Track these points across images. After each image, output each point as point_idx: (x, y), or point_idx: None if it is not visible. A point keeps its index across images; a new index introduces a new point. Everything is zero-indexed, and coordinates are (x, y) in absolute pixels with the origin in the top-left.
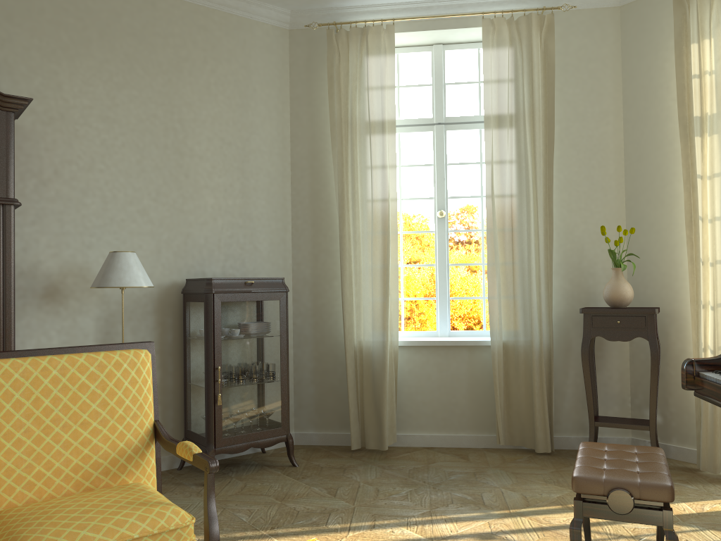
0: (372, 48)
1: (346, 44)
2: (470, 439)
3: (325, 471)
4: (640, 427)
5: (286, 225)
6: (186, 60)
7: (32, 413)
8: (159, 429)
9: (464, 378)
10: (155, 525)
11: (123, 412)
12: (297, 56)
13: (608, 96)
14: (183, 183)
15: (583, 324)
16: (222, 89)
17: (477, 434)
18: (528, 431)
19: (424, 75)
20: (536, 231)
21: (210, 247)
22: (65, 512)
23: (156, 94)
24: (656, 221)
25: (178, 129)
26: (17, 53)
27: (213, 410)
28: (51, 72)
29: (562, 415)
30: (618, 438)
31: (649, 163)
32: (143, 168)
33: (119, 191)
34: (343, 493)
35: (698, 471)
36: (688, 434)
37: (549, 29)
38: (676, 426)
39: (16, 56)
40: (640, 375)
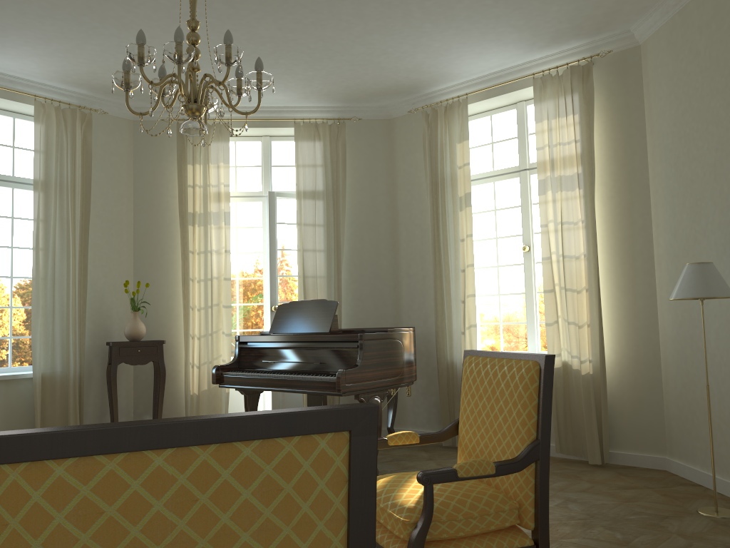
0: None
1: None
2: None
3: None
4: None
5: None
6: None
7: None
8: None
9: (0, 410)
10: None
11: None
12: None
13: (124, 184)
14: None
15: (112, 354)
16: None
17: None
18: None
19: None
20: (74, 281)
21: None
22: None
23: None
24: (157, 279)
25: None
26: None
27: None
28: None
29: None
30: None
31: (153, 237)
32: None
33: None
34: None
35: None
36: None
37: (88, 124)
38: None
39: None
40: (141, 391)
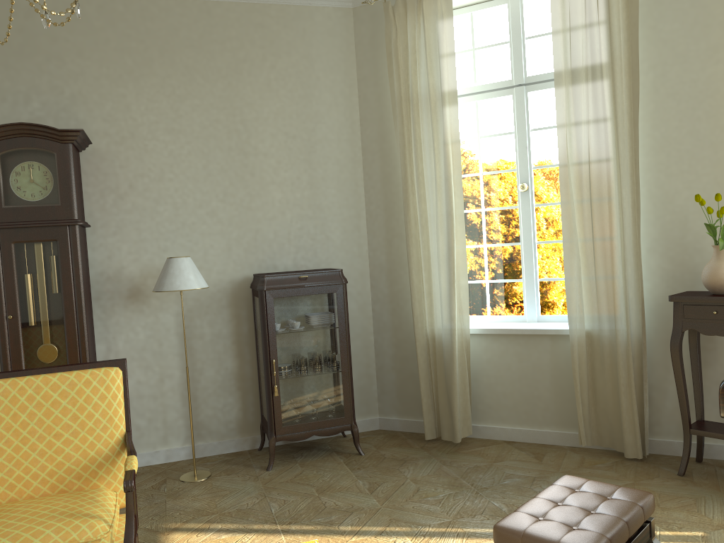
0: (429, 16)
1: (403, 15)
2: (555, 436)
3: (384, 463)
4: None
5: (360, 211)
6: (245, 61)
7: (11, 426)
8: (126, 440)
9: (547, 370)
10: (67, 538)
11: (93, 424)
12: (362, 34)
13: (718, 27)
14: (249, 182)
15: (673, 314)
16: (283, 83)
17: (563, 430)
18: (617, 432)
19: (501, 31)
20: (620, 204)
21: (280, 241)
22: (8, 518)
23: (217, 100)
24: None
25: (241, 130)
26: (89, 84)
27: (271, 400)
28: (120, 95)
29: (663, 416)
30: None
31: None
32: (209, 172)
33: (188, 197)
34: (382, 490)
35: None
36: None
37: None
38: None
39: (89, 87)
40: None
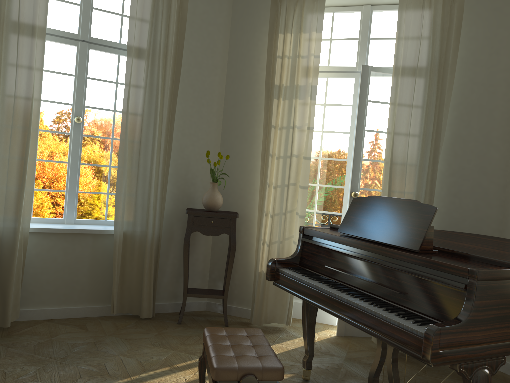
0: None
1: None
2: (87, 310)
3: None
4: (218, 296)
5: None
6: None
7: None
8: None
9: (87, 260)
10: None
11: None
12: None
13: (219, 55)
14: None
15: (187, 222)
16: None
17: (93, 305)
18: (136, 301)
19: None
20: (159, 147)
21: None
22: None
23: None
24: (240, 151)
25: None
26: None
27: None
28: None
29: (161, 288)
30: (198, 302)
31: (240, 109)
32: None
33: None
34: None
35: (250, 324)
36: (244, 299)
37: None
38: (237, 293)
39: None
40: (217, 257)
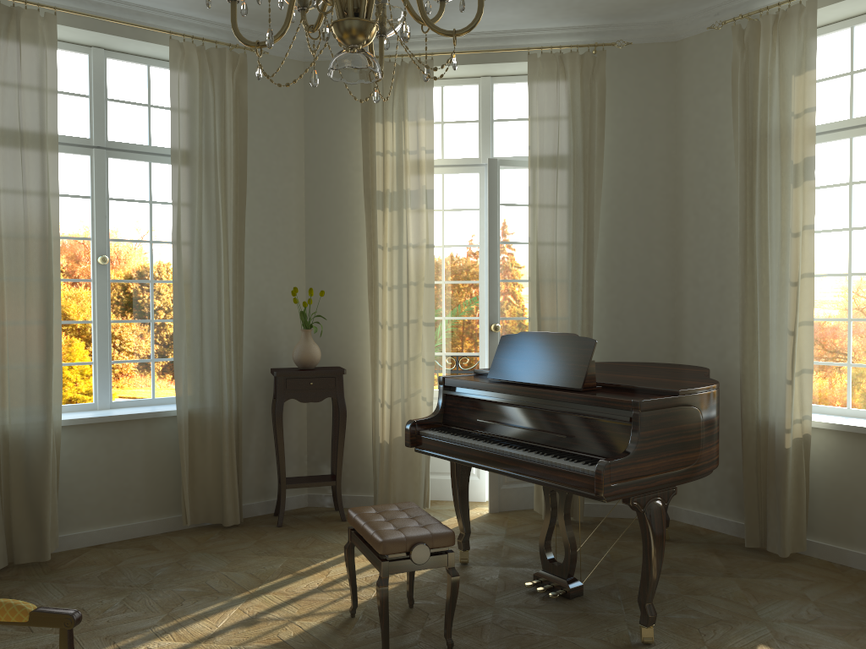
0: (24, 38)
1: None
2: (147, 526)
3: None
4: (328, 483)
5: None
6: None
7: None
8: None
9: (139, 457)
10: None
11: None
12: None
13: (292, 152)
14: None
15: (277, 387)
16: None
17: (155, 518)
18: (215, 505)
19: (79, 82)
20: (227, 288)
21: None
22: None
23: None
24: (336, 283)
25: None
26: None
27: None
28: None
29: (245, 483)
30: (297, 496)
31: (330, 225)
32: None
33: None
34: None
35: None
36: (361, 483)
37: (242, 70)
38: (351, 477)
39: None
40: (317, 432)
